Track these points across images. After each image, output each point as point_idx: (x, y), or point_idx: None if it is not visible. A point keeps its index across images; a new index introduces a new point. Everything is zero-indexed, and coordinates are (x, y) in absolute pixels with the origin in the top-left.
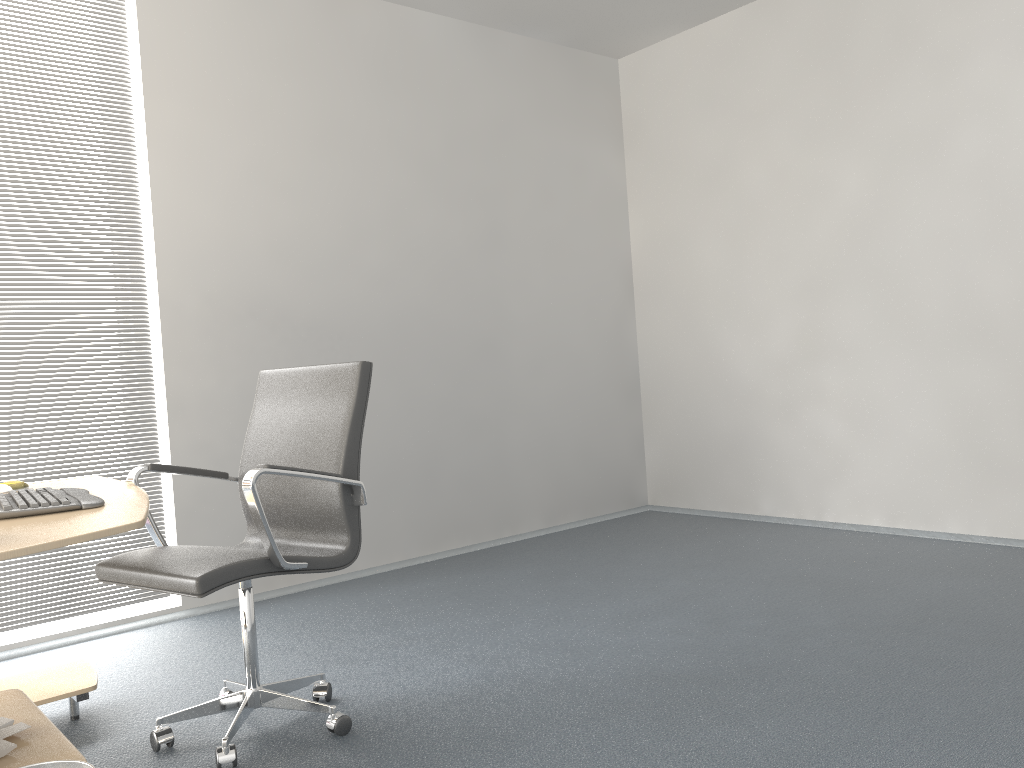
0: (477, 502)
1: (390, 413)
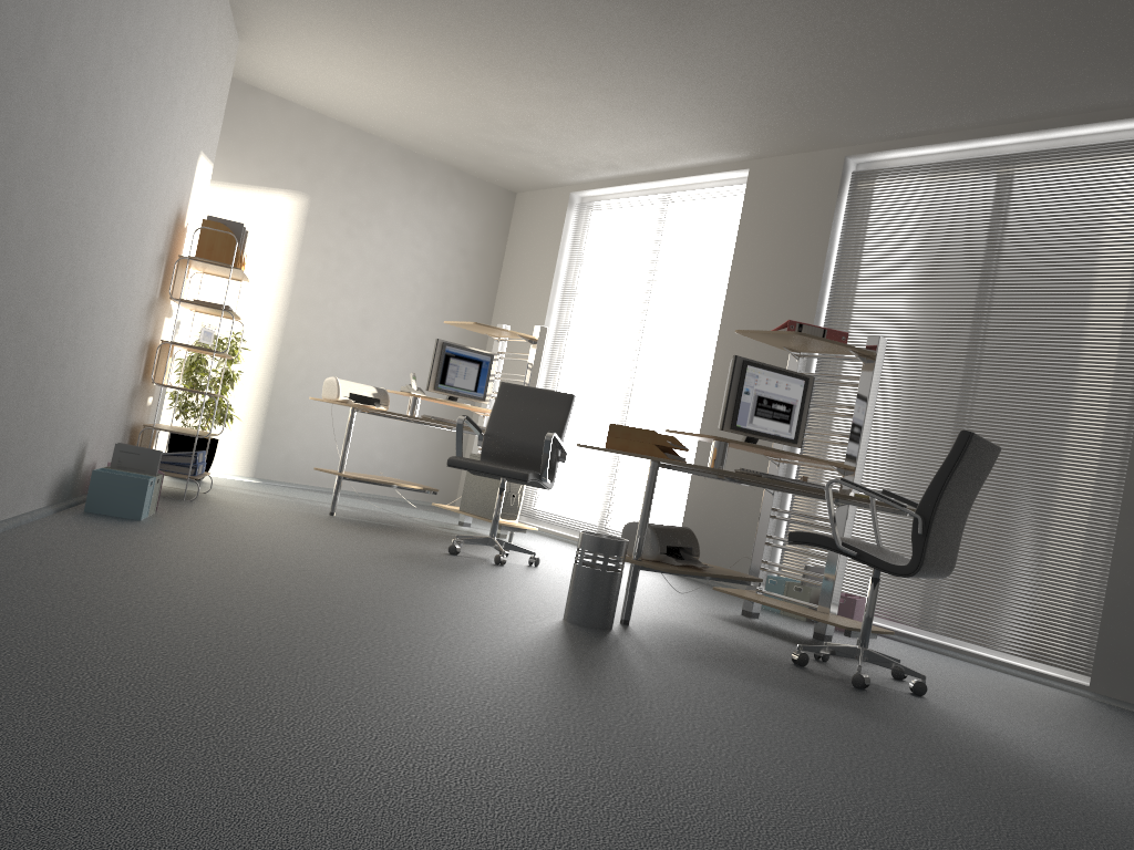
0: None
1: None
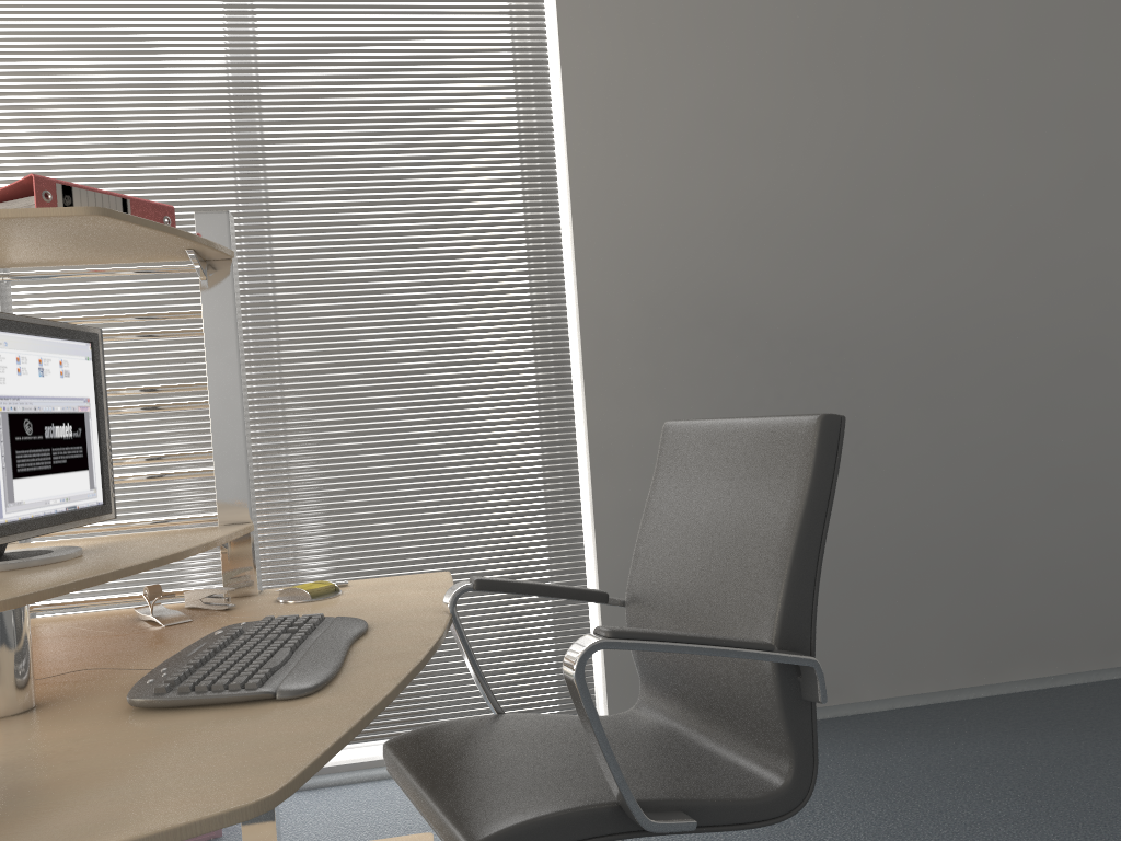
0: (1067, 608)
1: (919, 465)
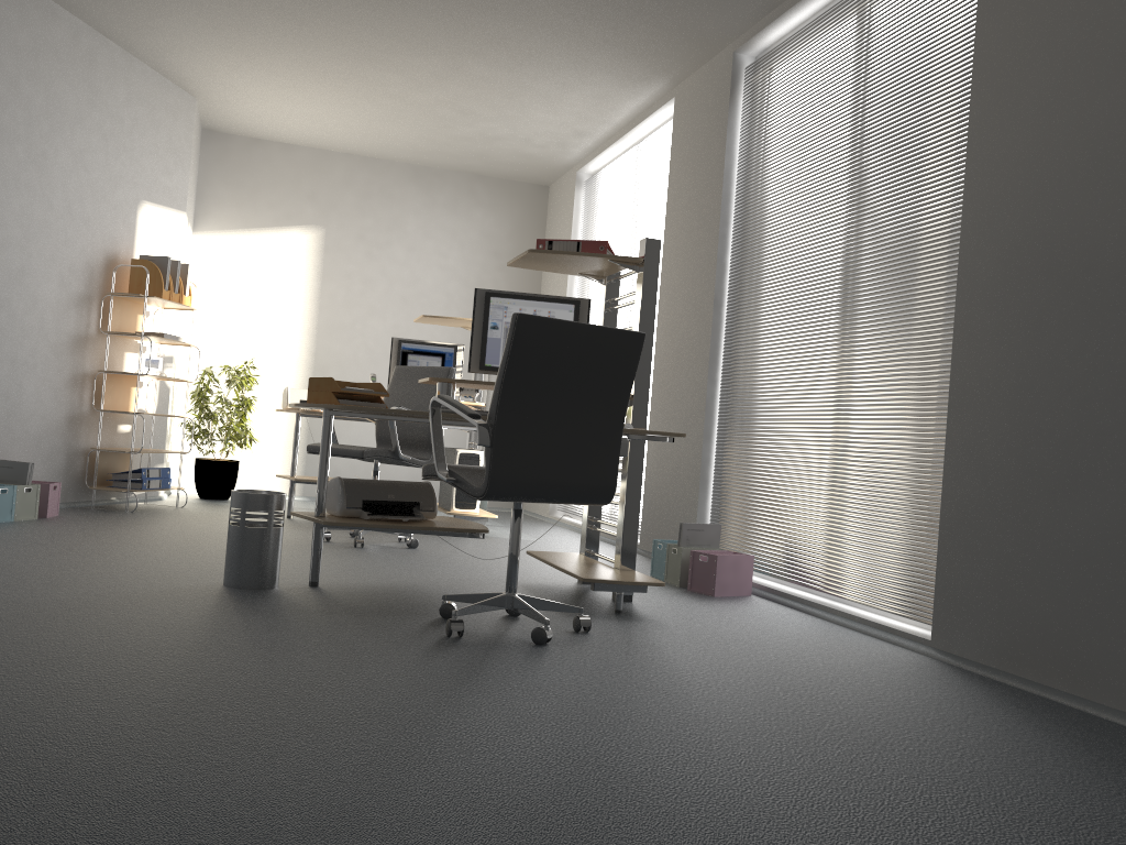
0: None
1: None
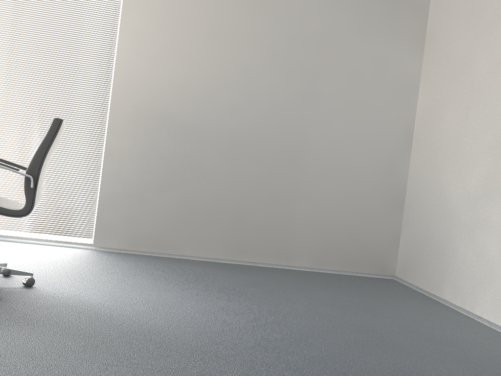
0: (266, 240)
1: (221, 180)
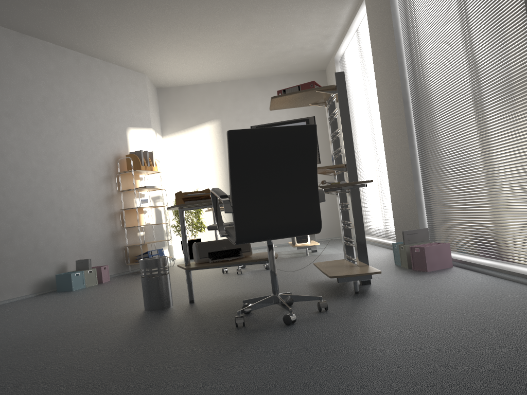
0: None
1: None
